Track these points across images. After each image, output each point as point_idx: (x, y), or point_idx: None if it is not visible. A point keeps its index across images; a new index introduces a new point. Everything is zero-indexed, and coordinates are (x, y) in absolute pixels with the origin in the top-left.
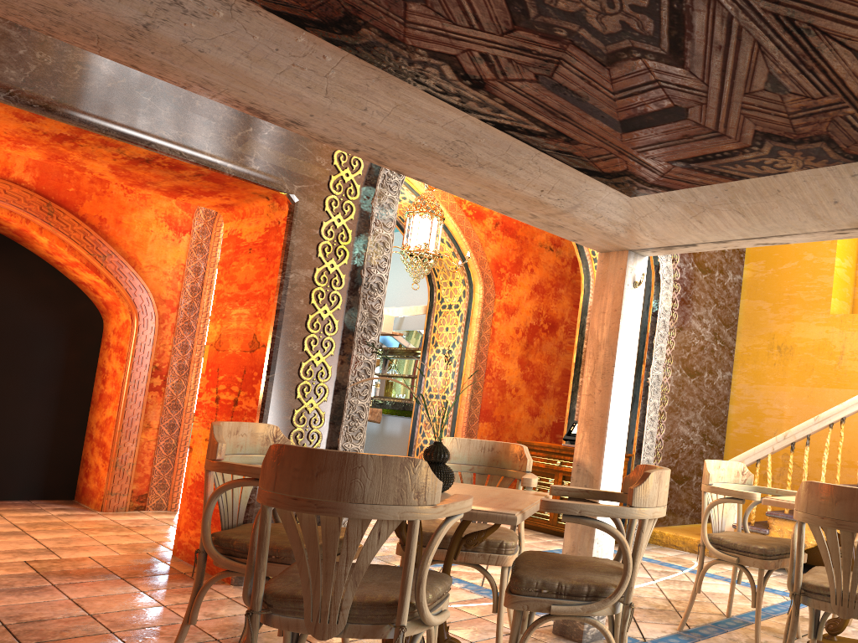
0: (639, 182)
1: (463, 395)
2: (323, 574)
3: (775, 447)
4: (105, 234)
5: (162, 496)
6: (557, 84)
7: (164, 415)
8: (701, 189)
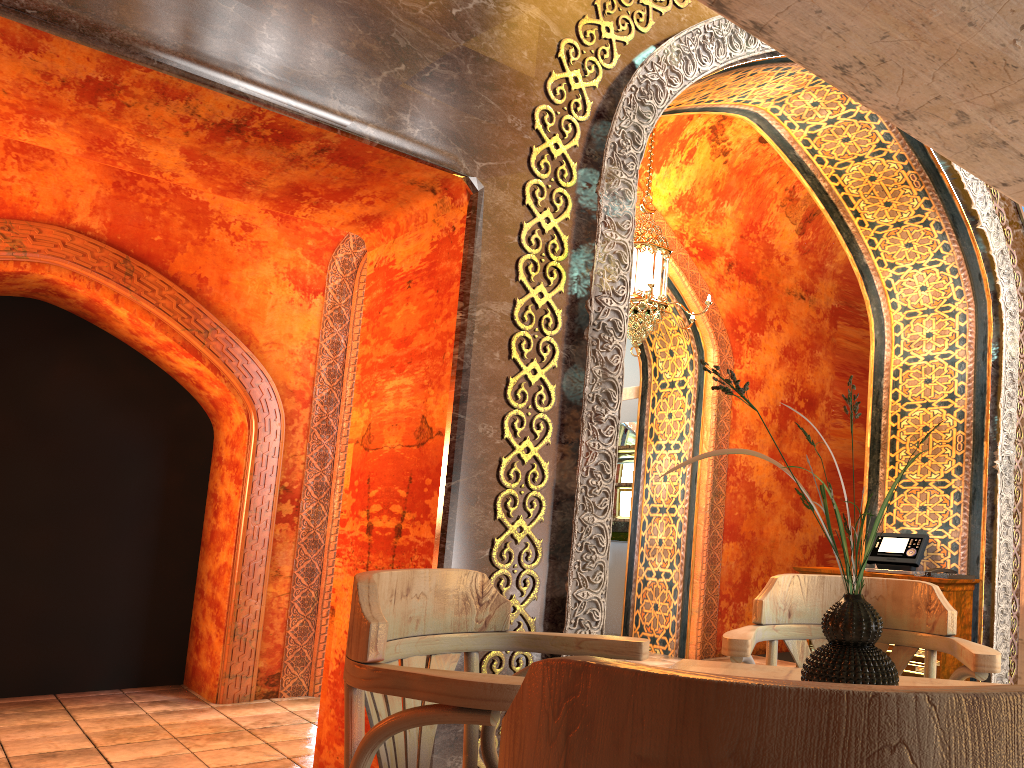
0: None
1: (700, 506)
2: None
3: None
4: (206, 299)
5: (300, 674)
6: None
7: (299, 557)
8: None
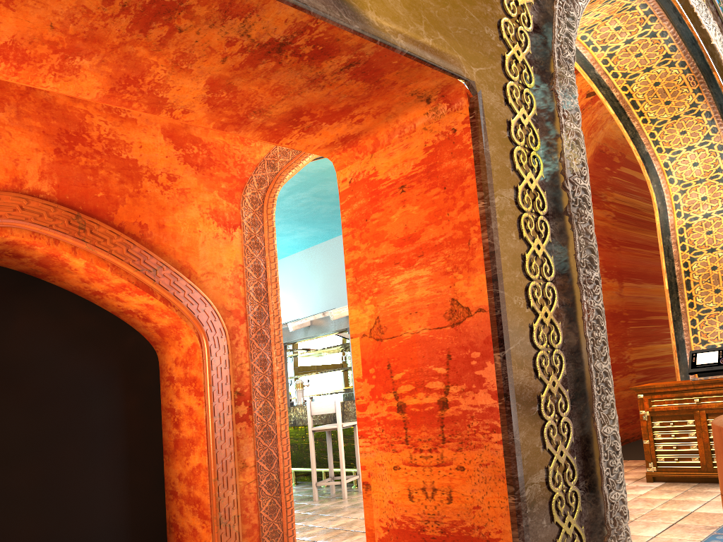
0: None
1: None
2: None
3: None
4: (149, 243)
5: None
6: None
7: (258, 448)
8: None
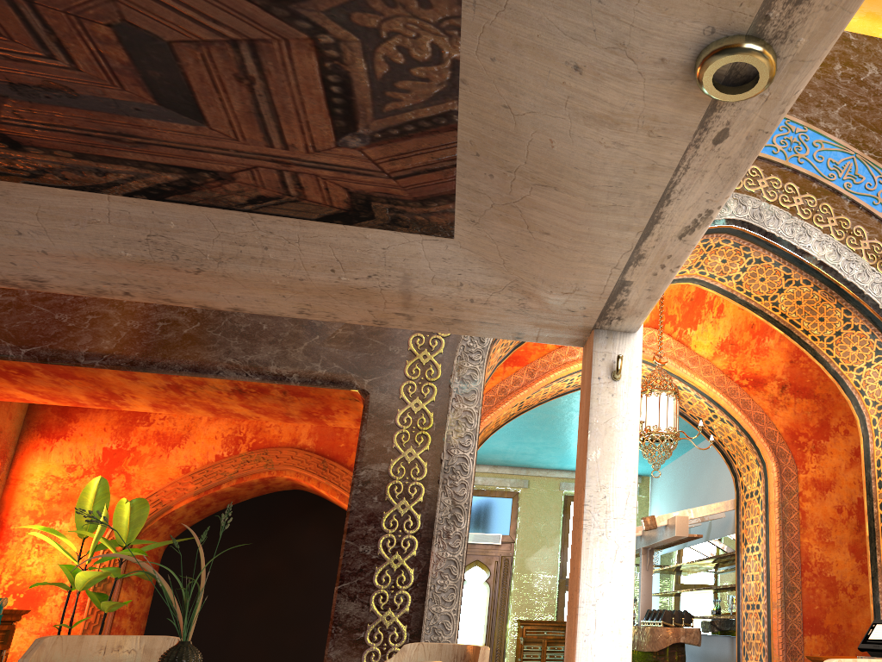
0: (403, 205)
1: (773, 601)
2: None
3: None
4: None
5: None
6: (10, 85)
7: None
8: (465, 173)
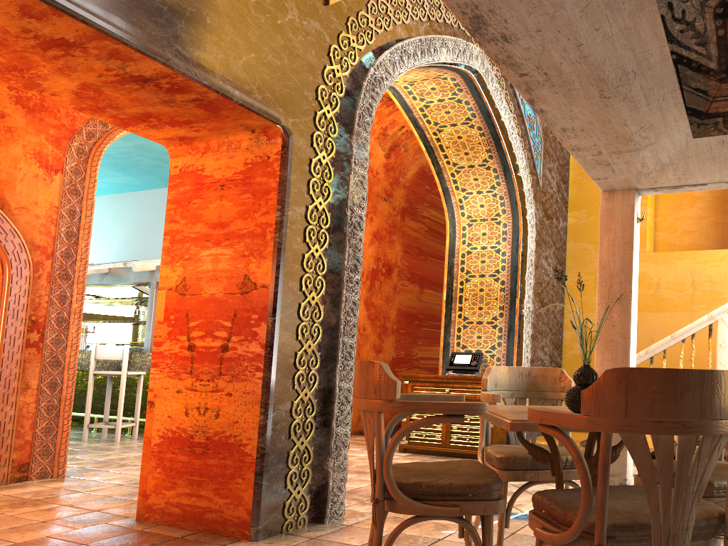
0: (723, 124)
1: None
2: (675, 496)
3: (637, 362)
4: None
5: (46, 462)
6: None
7: (44, 374)
8: None
